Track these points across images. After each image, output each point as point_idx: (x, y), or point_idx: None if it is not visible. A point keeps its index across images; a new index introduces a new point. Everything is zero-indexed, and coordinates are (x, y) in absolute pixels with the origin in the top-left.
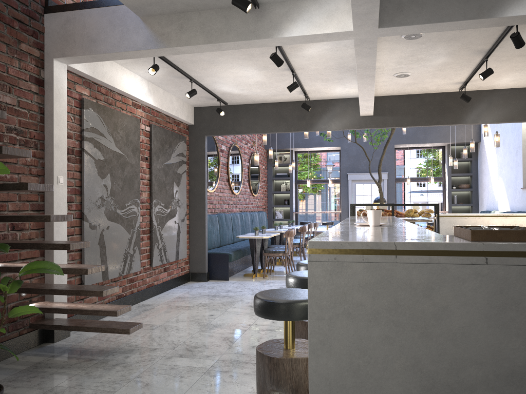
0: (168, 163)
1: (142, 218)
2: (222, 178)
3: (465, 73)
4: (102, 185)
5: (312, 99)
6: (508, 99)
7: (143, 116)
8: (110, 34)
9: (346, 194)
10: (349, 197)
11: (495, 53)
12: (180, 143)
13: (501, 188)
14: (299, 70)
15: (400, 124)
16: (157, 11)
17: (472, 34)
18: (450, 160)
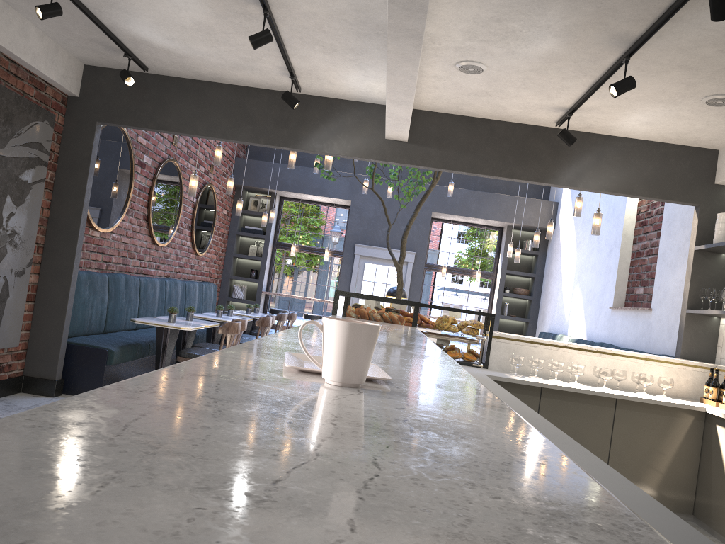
0: None
1: None
2: (135, 212)
3: (578, 89)
4: None
5: (306, 92)
6: (630, 156)
7: None
8: None
9: (348, 275)
10: (352, 281)
11: (644, 51)
12: (38, 123)
13: (576, 302)
14: (279, 9)
15: (450, 166)
16: None
17: None
18: (510, 248)
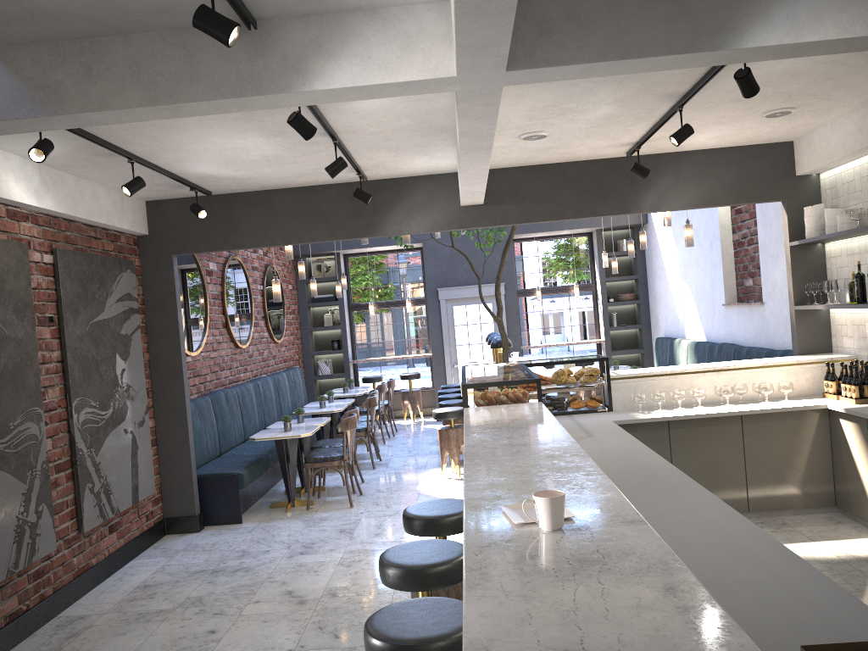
0: (100, 319)
1: (51, 443)
2: (215, 323)
3: (640, 130)
4: None
5: (372, 178)
6: (706, 167)
7: (34, 235)
8: None
9: (438, 324)
10: (444, 329)
11: (695, 98)
12: (123, 275)
13: (687, 301)
14: (346, 135)
15: (531, 219)
16: (27, 34)
17: None
18: (605, 258)
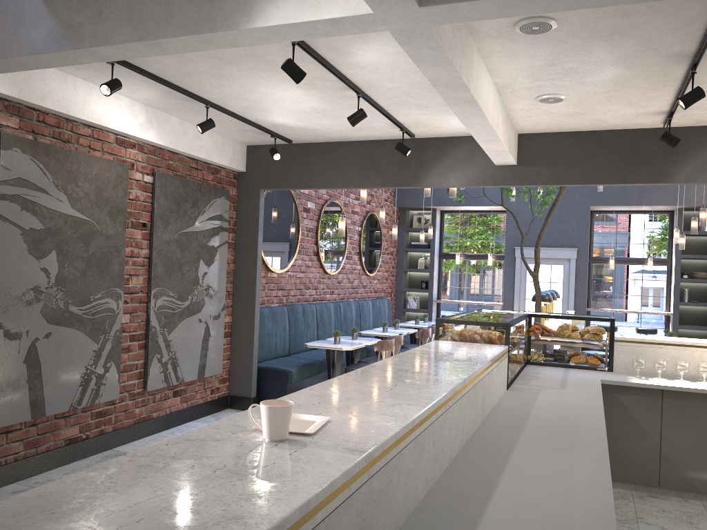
0: (188, 231)
1: (128, 317)
2: (306, 250)
3: (665, 96)
4: (38, 269)
5: (420, 136)
6: None
7: (139, 160)
8: (0, 27)
9: (511, 278)
10: (516, 283)
11: None
12: (217, 200)
13: None
14: (369, 90)
15: (560, 181)
16: None
17: (652, 23)
18: (676, 234)
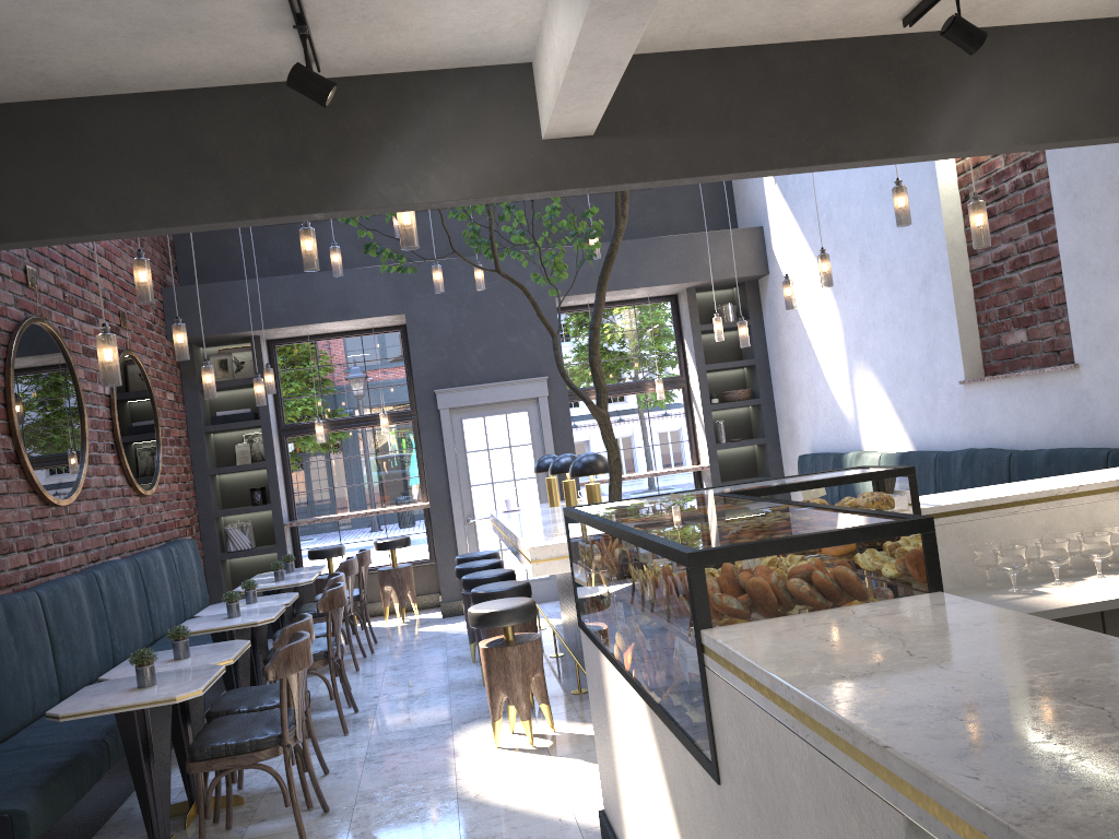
0: None
1: None
2: None
3: None
4: None
5: (332, 70)
6: (1053, 60)
7: None
8: None
9: (438, 451)
10: (449, 459)
11: None
12: None
13: (866, 388)
14: None
15: (701, 168)
16: None
17: None
18: (719, 325)
